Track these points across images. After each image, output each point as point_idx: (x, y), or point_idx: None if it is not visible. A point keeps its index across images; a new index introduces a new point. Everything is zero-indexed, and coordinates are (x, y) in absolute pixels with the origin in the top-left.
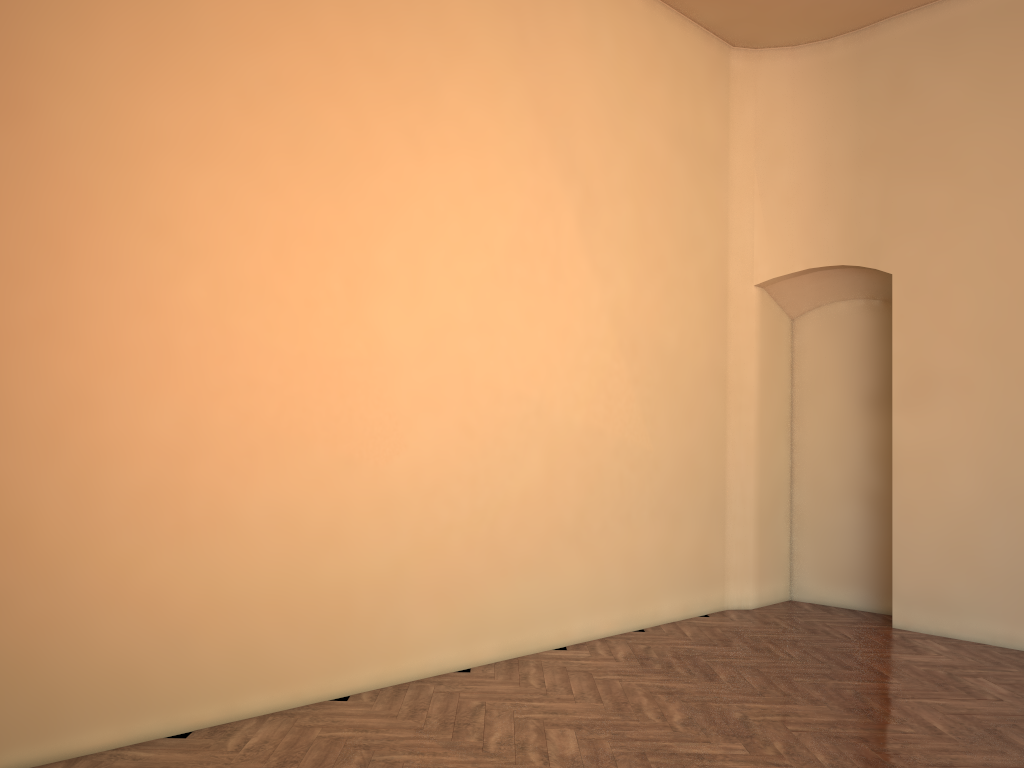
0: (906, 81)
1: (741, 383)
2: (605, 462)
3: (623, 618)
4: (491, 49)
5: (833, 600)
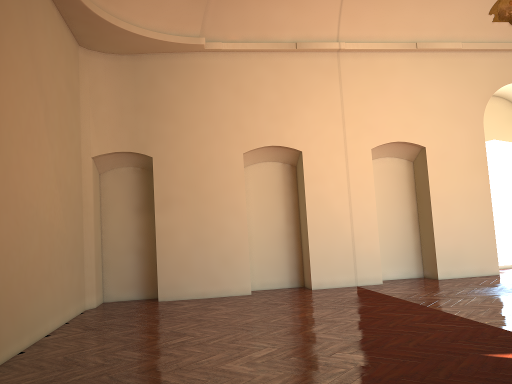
0: (155, 81)
1: (88, 202)
2: (55, 239)
3: (61, 318)
4: (18, 22)
5: (124, 298)
